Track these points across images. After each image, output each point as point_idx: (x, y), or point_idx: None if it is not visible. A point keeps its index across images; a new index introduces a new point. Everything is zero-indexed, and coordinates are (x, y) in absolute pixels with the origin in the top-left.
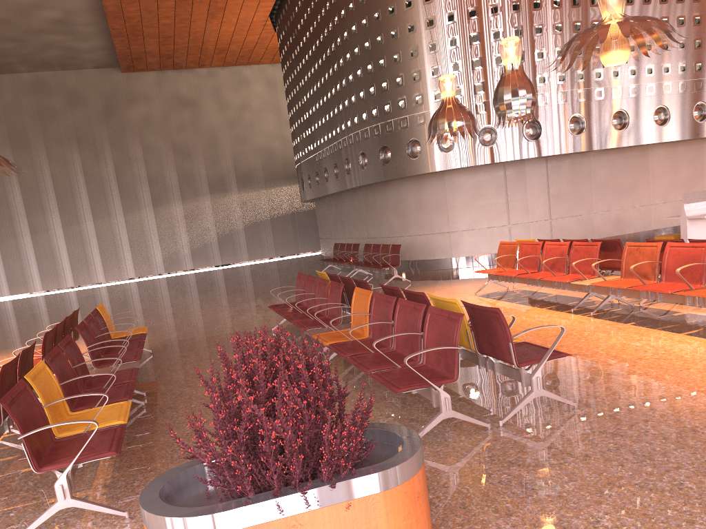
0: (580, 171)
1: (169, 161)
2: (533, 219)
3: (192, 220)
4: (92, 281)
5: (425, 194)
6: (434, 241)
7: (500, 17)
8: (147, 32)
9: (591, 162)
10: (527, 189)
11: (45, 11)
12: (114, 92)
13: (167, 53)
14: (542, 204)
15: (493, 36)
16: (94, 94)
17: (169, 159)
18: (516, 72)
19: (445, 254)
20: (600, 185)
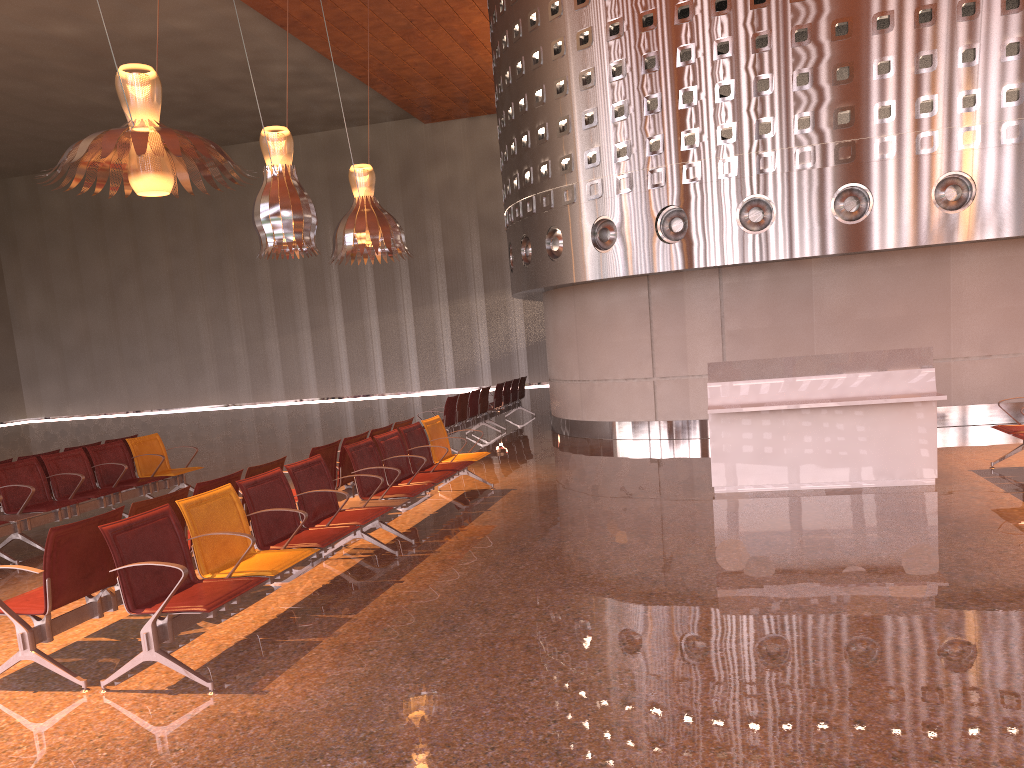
0: (788, 293)
1: (473, 239)
2: (693, 371)
3: (495, 320)
4: (371, 391)
5: (558, 319)
6: (567, 392)
7: (623, 41)
8: (404, 75)
9: (814, 276)
10: (686, 321)
11: (271, 65)
12: (413, 150)
13: (458, 96)
14: (710, 347)
15: (612, 72)
16: (391, 154)
17: (473, 236)
18: (269, 180)
19: (576, 414)
20: (830, 319)
